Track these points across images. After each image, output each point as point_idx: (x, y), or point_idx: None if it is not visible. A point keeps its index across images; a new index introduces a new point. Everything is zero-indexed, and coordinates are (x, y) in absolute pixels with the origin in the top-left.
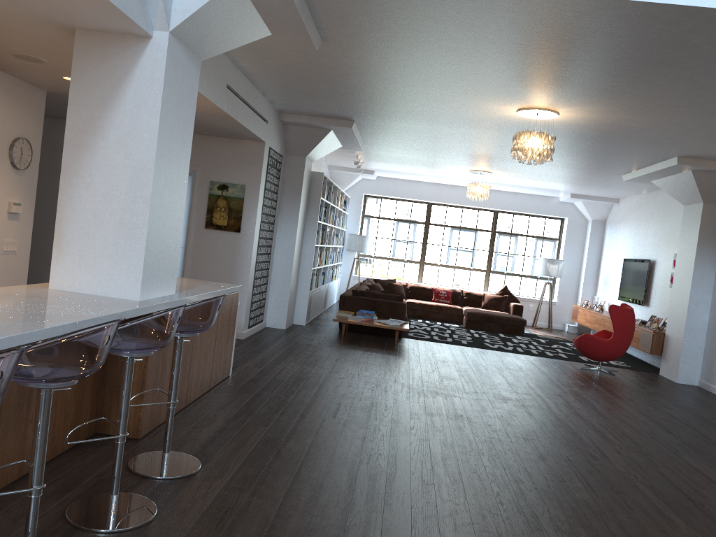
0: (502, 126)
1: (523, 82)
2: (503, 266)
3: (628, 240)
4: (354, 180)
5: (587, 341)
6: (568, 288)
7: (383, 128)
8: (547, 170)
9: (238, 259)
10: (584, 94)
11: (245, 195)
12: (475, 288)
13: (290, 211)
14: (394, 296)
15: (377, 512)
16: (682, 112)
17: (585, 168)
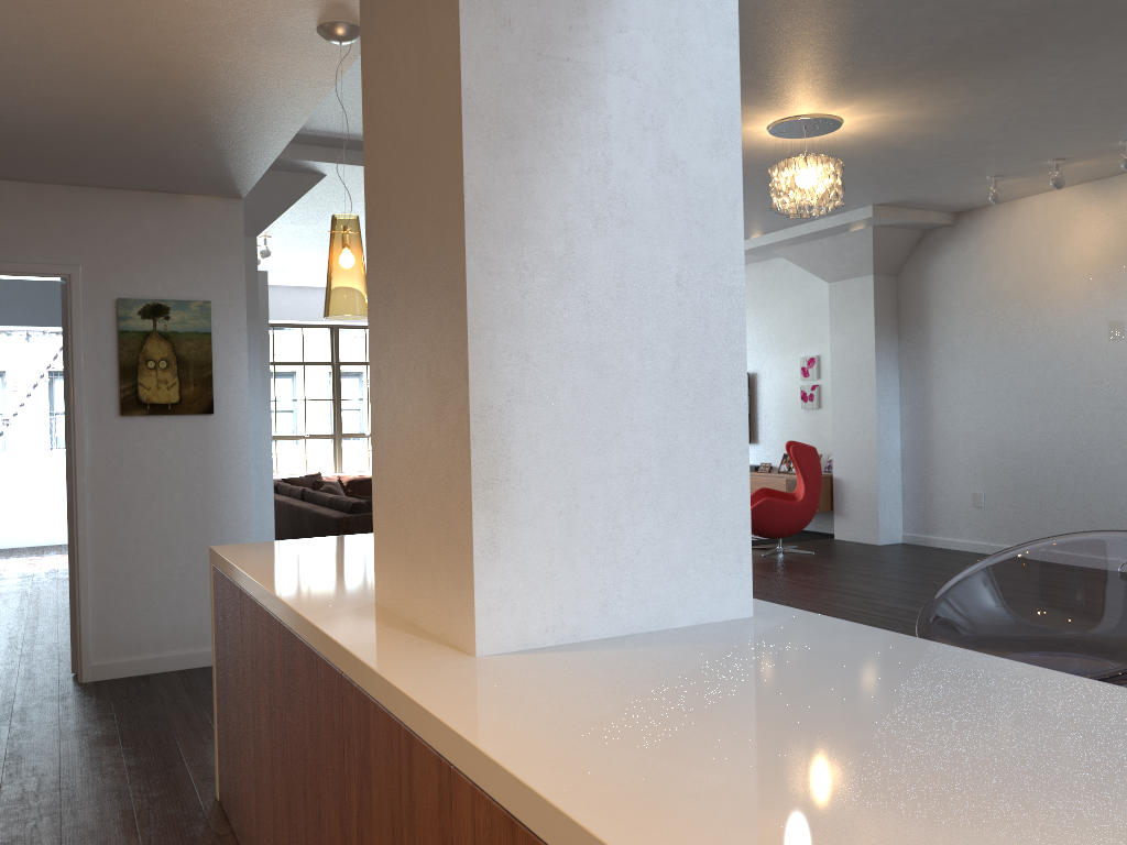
0: None
1: (896, 57)
2: None
3: None
4: None
5: (771, 510)
6: None
7: None
8: None
9: (219, 477)
10: (950, 85)
11: (211, 325)
12: None
13: None
14: None
15: None
16: (1029, 121)
17: None
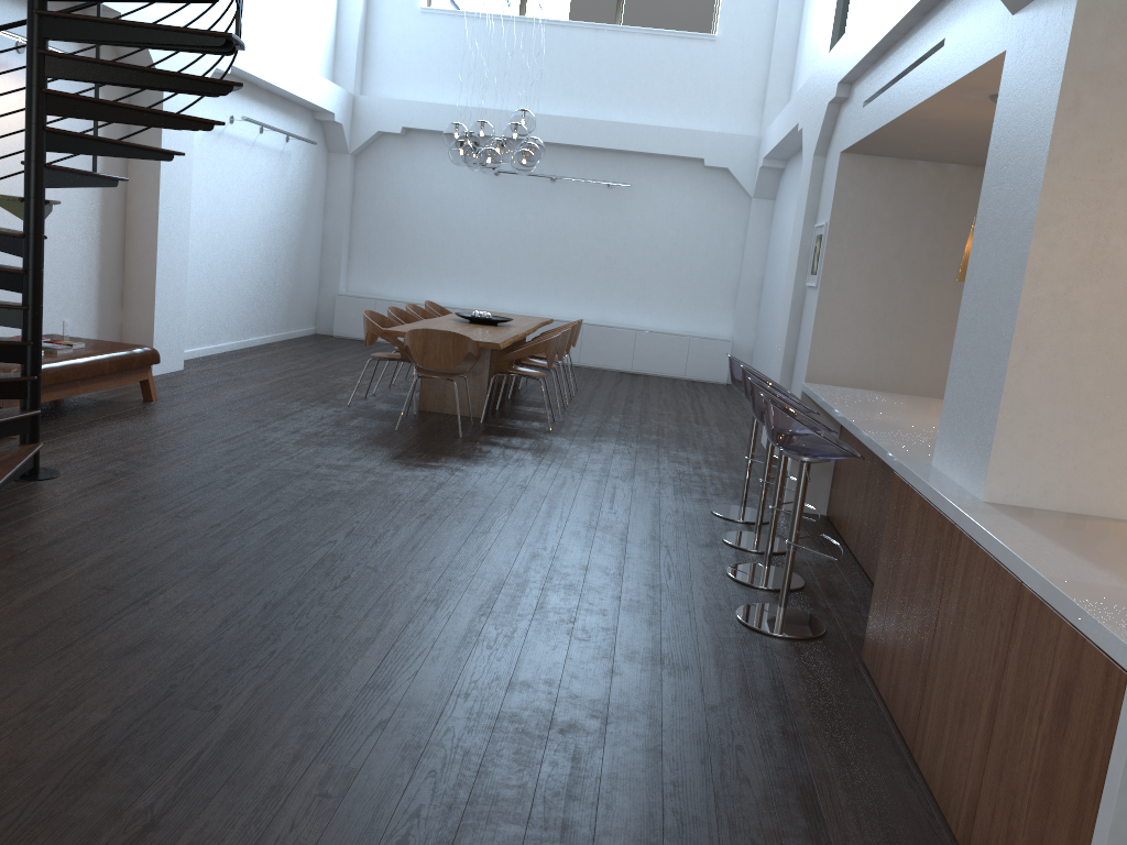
0: None
1: None
2: None
3: None
4: None
5: None
6: None
7: None
8: None
9: None
10: None
11: None
12: None
13: None
14: None
15: (516, 572)
16: None
17: None
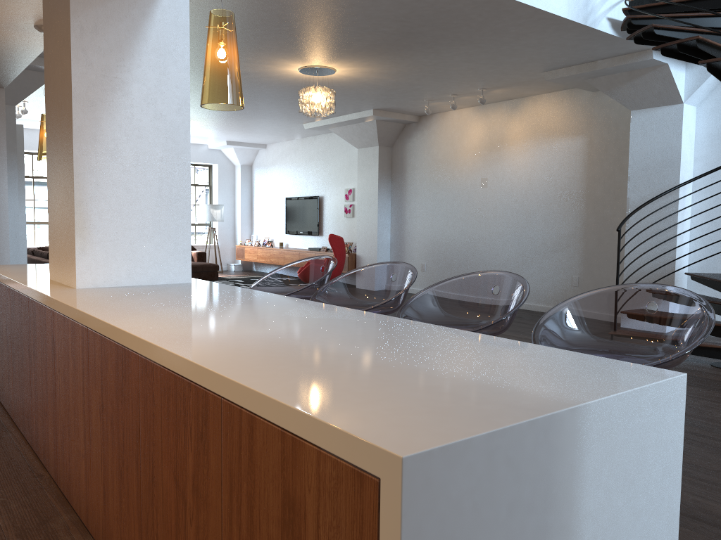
0: (262, 80)
1: (347, 45)
2: None
3: (286, 181)
4: None
5: None
6: (227, 230)
7: None
8: (240, 119)
9: None
10: (380, 59)
11: None
12: None
13: None
14: None
15: None
16: (428, 77)
17: (279, 118)
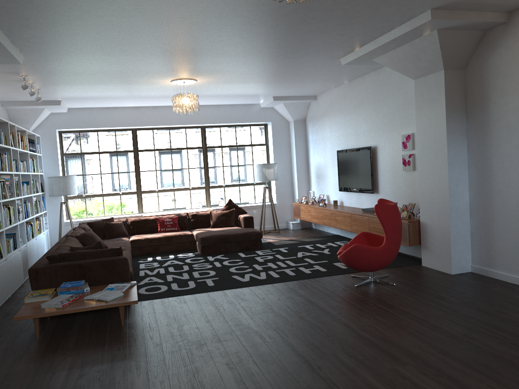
0: None
1: None
2: (221, 179)
3: (337, 132)
4: (39, 115)
5: (359, 253)
6: (284, 188)
7: (27, 4)
8: (261, 64)
9: None
10: None
11: None
12: (198, 206)
13: None
14: (110, 251)
15: None
16: None
17: (305, 54)
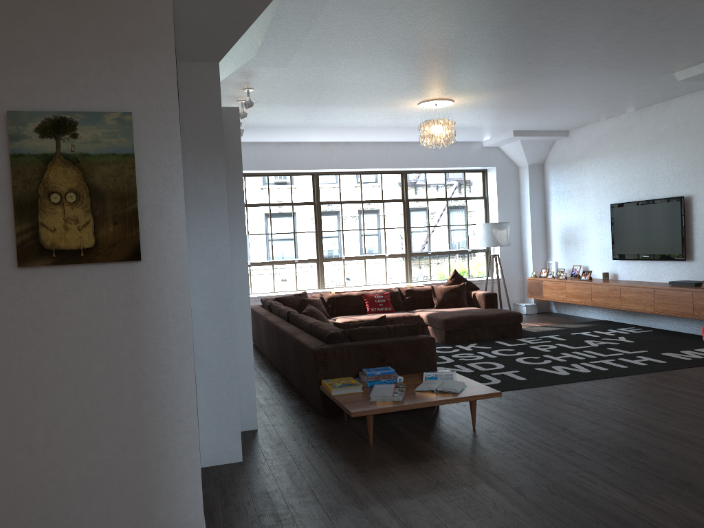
0: None
1: None
2: (426, 245)
3: (609, 179)
4: None
5: None
6: (511, 257)
7: None
8: (565, 78)
9: (152, 342)
10: None
11: (135, 145)
12: (395, 281)
13: (205, 192)
14: (404, 328)
15: None
16: None
17: (642, 63)
